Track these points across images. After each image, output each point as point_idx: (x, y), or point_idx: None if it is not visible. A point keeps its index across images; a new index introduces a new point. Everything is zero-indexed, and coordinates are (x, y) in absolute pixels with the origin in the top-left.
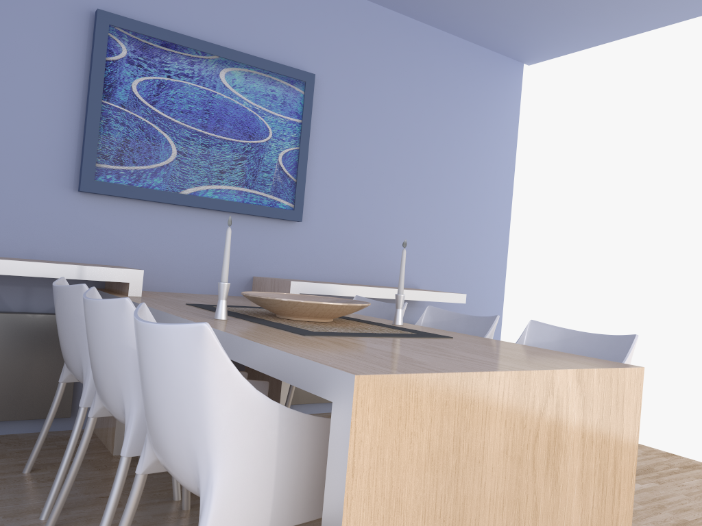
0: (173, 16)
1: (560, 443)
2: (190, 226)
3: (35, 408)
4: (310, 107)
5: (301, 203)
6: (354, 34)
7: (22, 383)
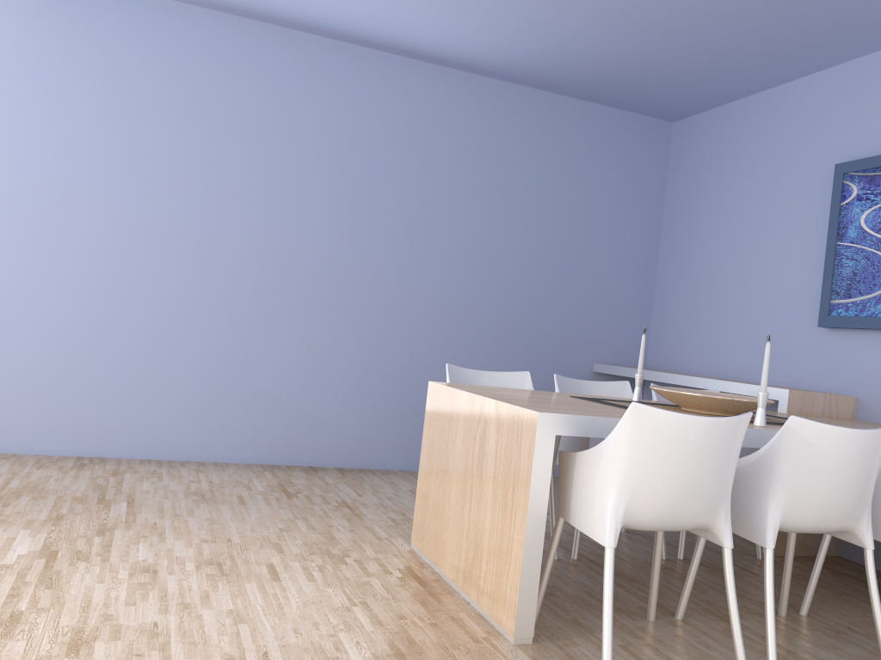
0: None
1: (484, 451)
2: None
3: None
4: None
5: None
6: None
7: None
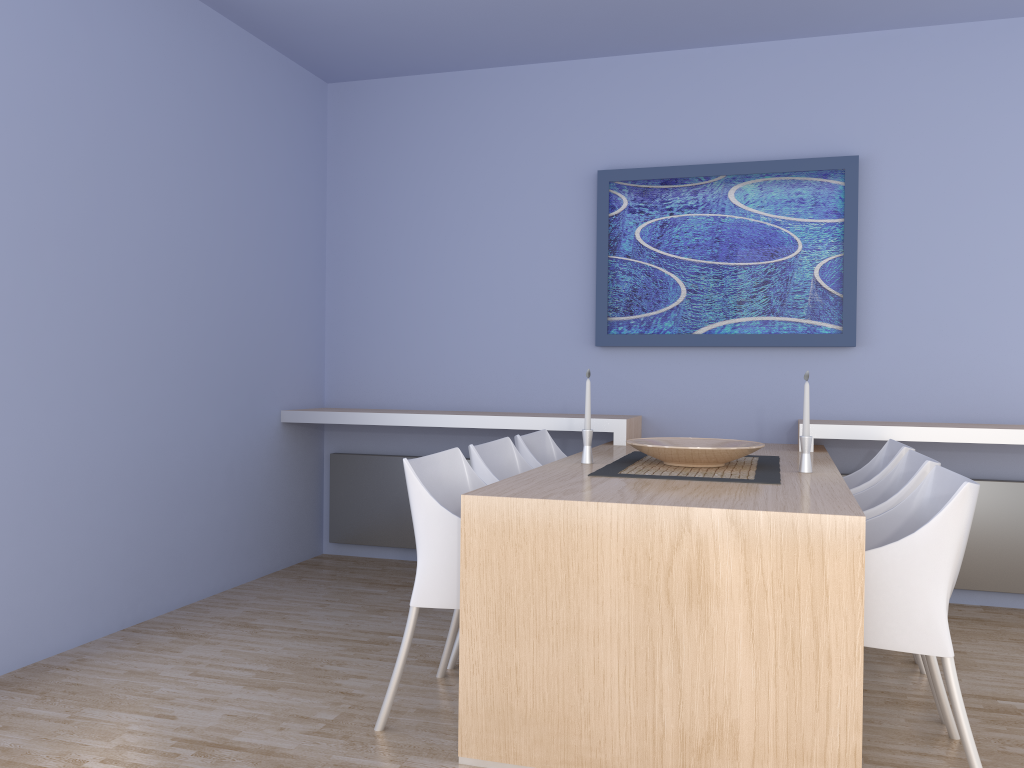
0: (675, 148)
1: (708, 583)
2: (713, 367)
3: None
4: (854, 199)
5: (852, 323)
6: (926, 79)
7: None
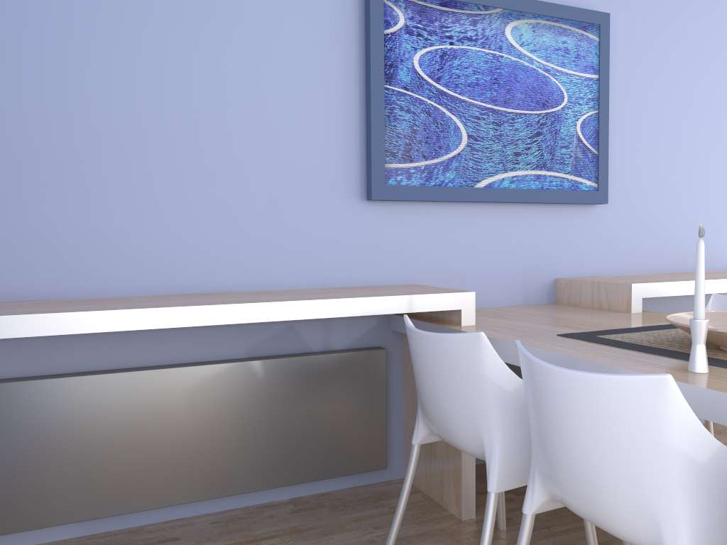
0: None
1: None
2: (484, 226)
3: (351, 462)
4: (606, 56)
5: (605, 181)
6: None
7: (335, 434)
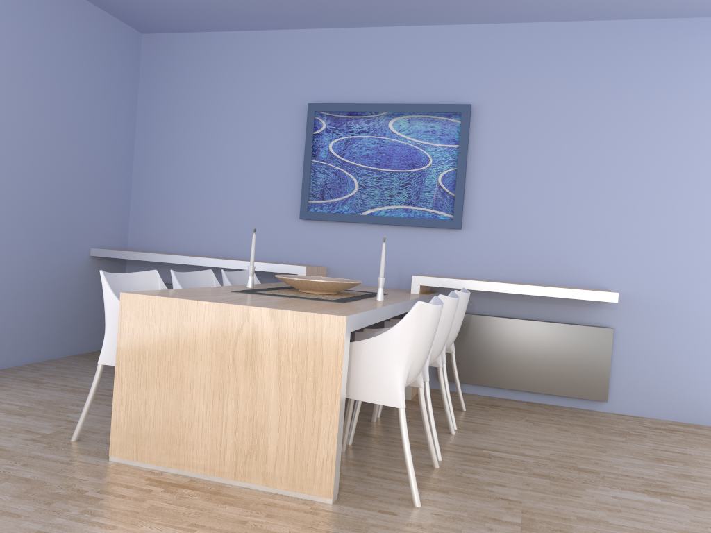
0: (359, 92)
1: (257, 354)
2: (373, 237)
3: None
4: (466, 132)
5: (459, 214)
6: (517, 57)
7: None
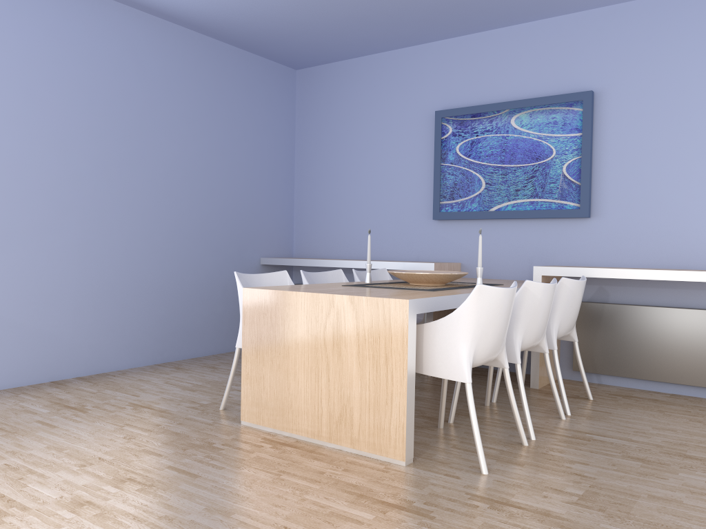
0: (482, 93)
1: (341, 334)
2: (503, 232)
3: None
4: (588, 119)
5: (586, 202)
6: (640, 35)
7: None
